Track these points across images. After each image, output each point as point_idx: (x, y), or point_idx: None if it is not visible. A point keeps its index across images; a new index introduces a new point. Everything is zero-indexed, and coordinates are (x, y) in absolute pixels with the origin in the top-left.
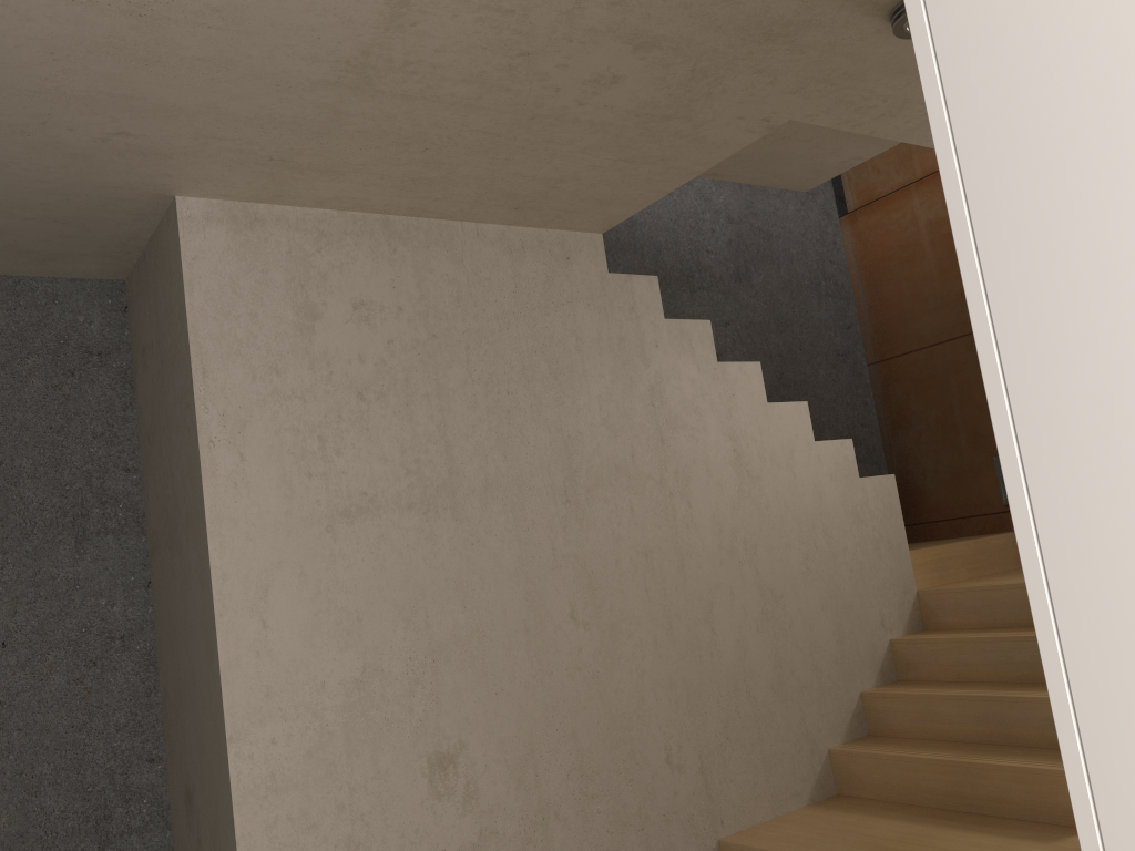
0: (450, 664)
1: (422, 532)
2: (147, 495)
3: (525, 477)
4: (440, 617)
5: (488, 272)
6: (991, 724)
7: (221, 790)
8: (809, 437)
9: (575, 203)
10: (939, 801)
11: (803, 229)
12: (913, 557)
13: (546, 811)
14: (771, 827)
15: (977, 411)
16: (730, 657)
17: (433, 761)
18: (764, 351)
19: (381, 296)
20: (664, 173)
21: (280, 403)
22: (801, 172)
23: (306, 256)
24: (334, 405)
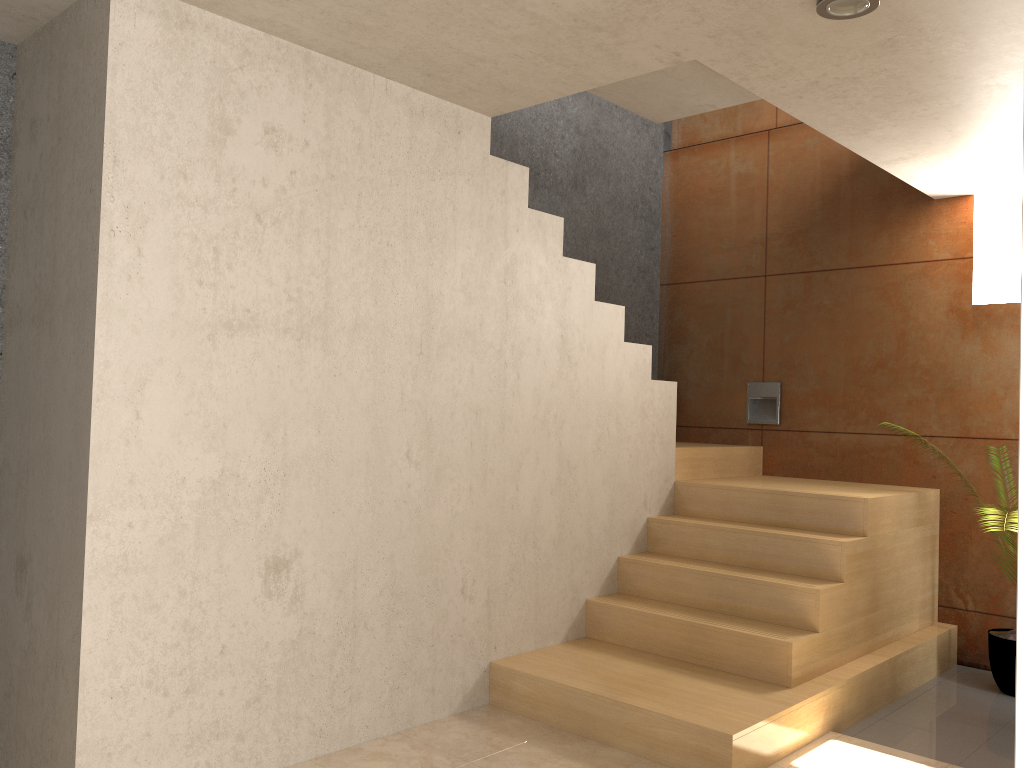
0: (298, 480)
1: (293, 356)
2: (13, 269)
3: (390, 324)
4: (296, 437)
5: (389, 128)
6: (722, 597)
7: (69, 563)
8: (621, 337)
9: (482, 84)
10: (671, 652)
11: (634, 155)
12: (677, 454)
13: (358, 620)
14: (534, 656)
15: (742, 342)
16: (527, 512)
17: (270, 564)
18: (583, 254)
19: (292, 127)
20: (571, 77)
21: (183, 208)
22: (663, 105)
23: (229, 70)
24: (233, 221)
